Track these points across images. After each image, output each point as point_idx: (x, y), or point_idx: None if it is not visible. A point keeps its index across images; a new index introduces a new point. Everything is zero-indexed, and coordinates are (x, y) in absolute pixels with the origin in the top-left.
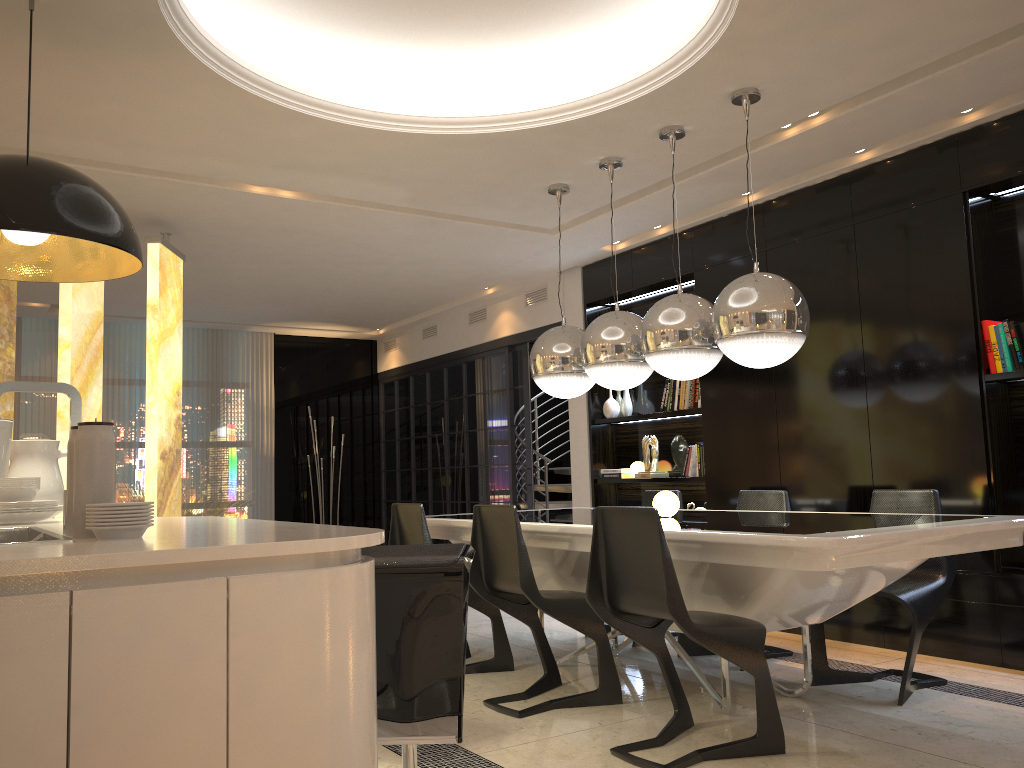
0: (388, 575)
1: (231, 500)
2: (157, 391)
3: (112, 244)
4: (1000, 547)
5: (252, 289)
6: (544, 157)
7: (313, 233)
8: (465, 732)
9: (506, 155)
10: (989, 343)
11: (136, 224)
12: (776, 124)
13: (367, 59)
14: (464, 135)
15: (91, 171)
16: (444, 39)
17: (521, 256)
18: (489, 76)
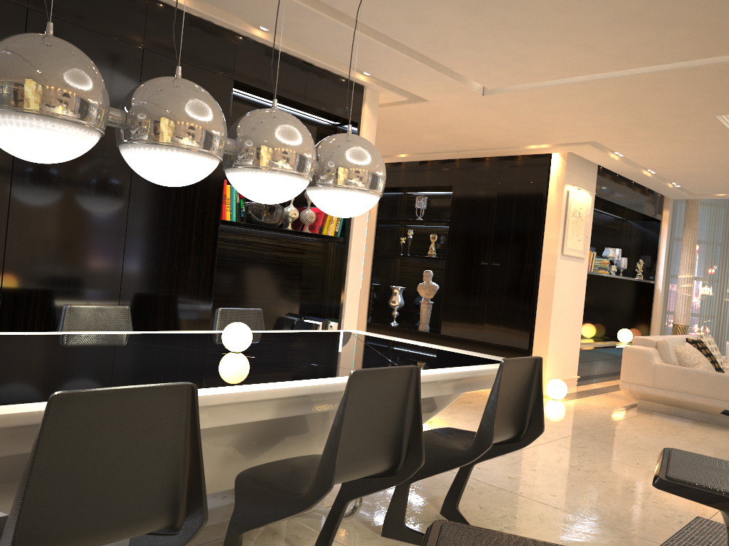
0: None
1: None
2: None
3: None
4: None
5: None
6: None
7: None
8: None
9: None
10: (226, 197)
11: None
12: None
13: None
14: None
15: None
16: None
17: None
18: None
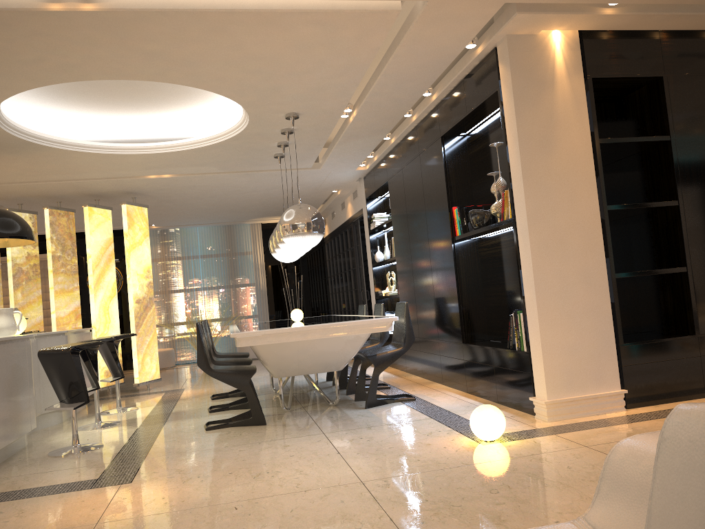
0: (51, 353)
1: (245, 315)
2: (130, 272)
3: (7, 237)
4: (370, 332)
5: (215, 208)
6: (250, 147)
7: (202, 186)
8: (179, 417)
9: (231, 150)
10: (454, 219)
11: (123, 194)
12: (333, 119)
13: (157, 119)
14: (199, 147)
15: (78, 182)
16: (177, 108)
17: (321, 178)
18: (216, 114)
